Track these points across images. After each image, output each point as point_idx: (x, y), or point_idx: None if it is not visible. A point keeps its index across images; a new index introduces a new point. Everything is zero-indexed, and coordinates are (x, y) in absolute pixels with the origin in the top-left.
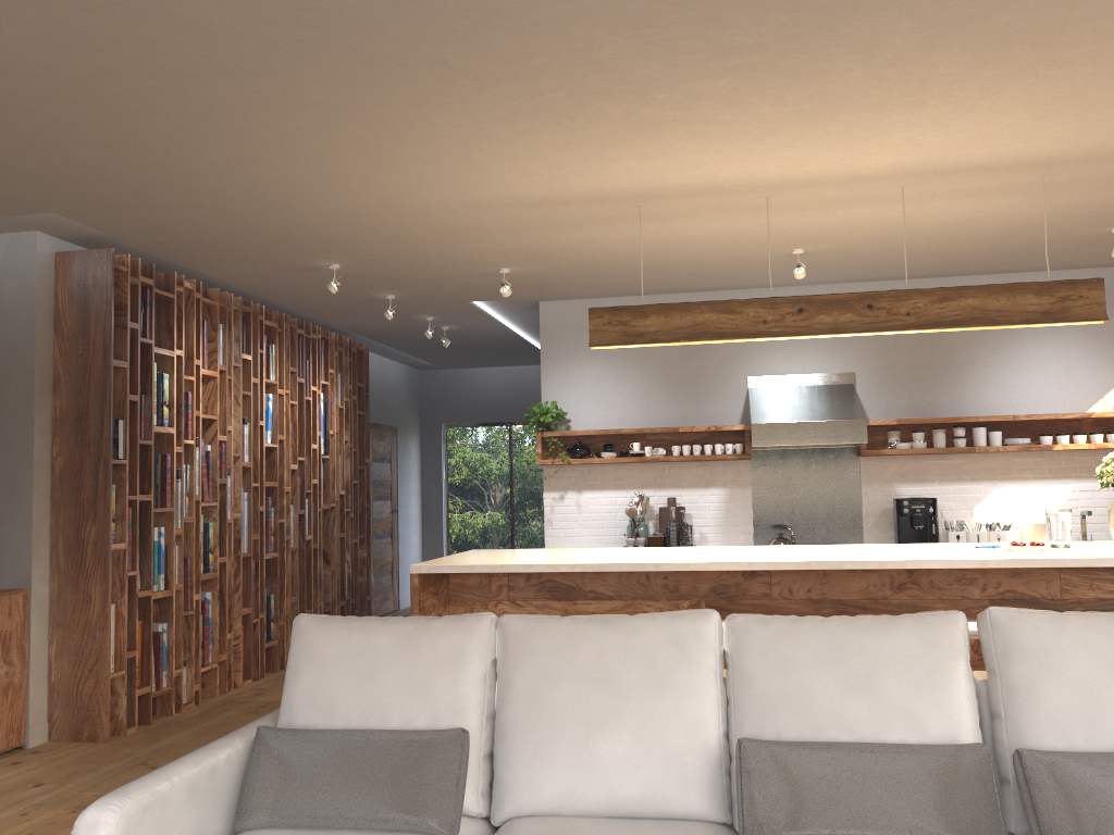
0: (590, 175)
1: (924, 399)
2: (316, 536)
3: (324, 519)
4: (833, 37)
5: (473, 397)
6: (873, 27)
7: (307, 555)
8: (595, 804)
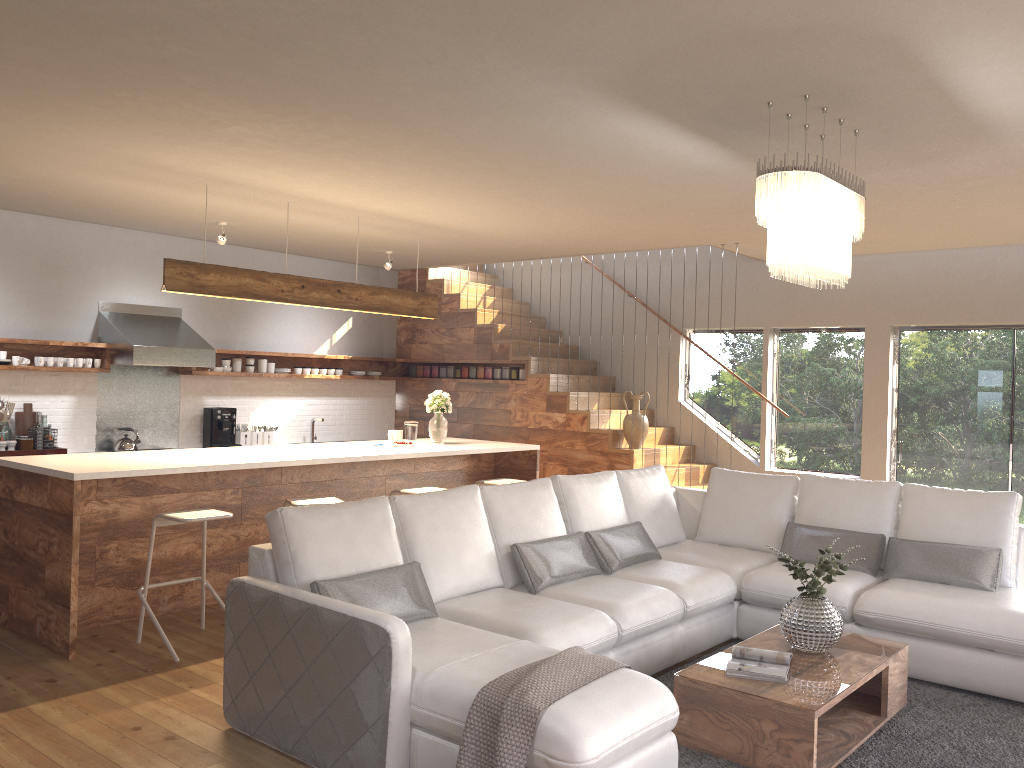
0: (230, 168)
1: (225, 335)
2: None
3: None
4: (484, 175)
5: None
6: (502, 178)
7: None
8: (467, 588)
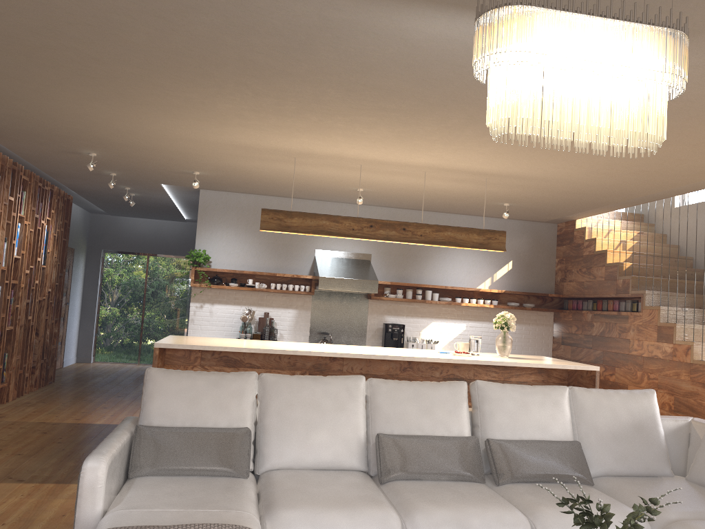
0: (280, 140)
1: (403, 272)
2: (33, 317)
3: (37, 306)
4: (430, 113)
5: (126, 235)
6: (448, 114)
7: (26, 329)
8: (310, 463)
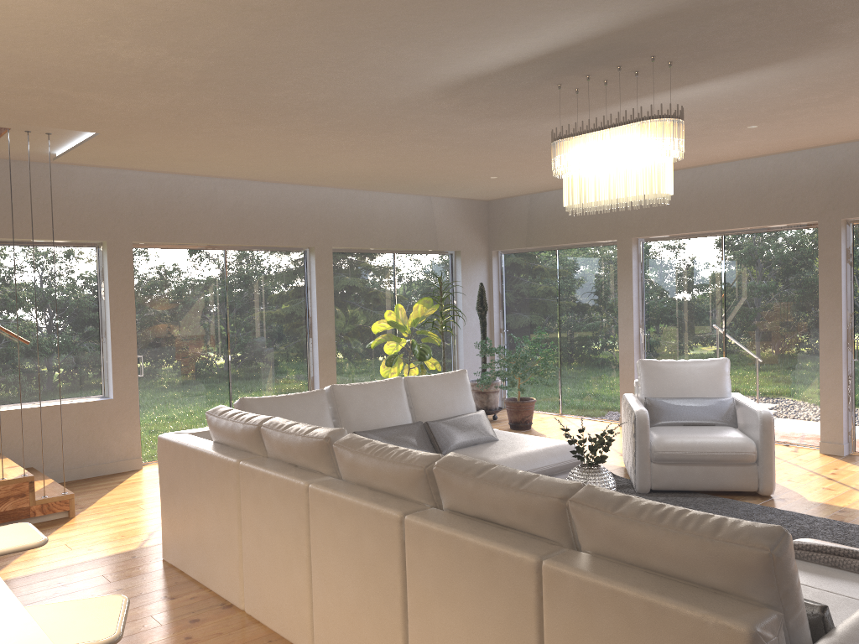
0: None
1: None
2: None
3: None
4: None
5: None
6: None
7: None
8: None
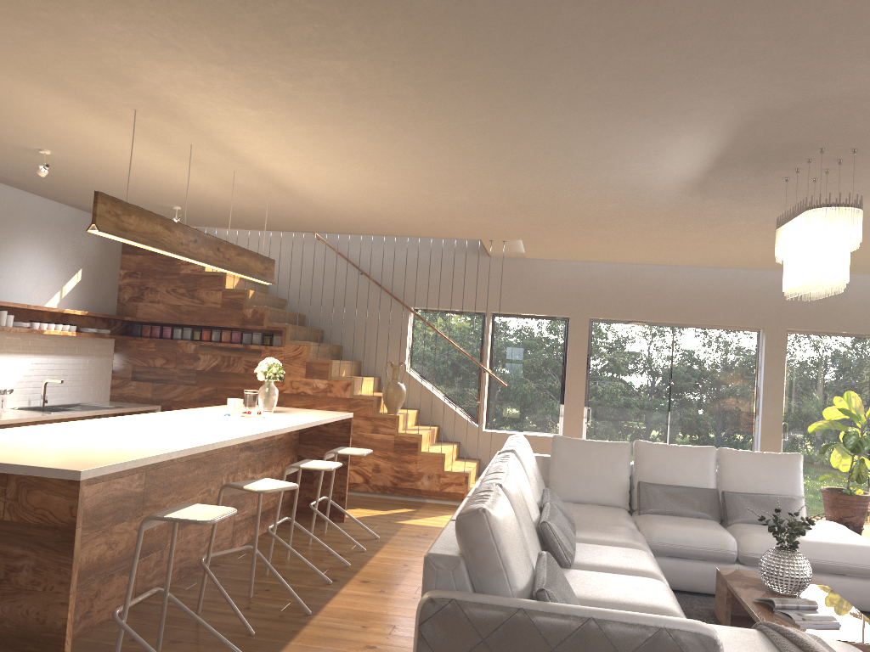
0: (215, 100)
1: None
2: None
3: None
4: (464, 158)
5: None
6: (472, 163)
7: None
8: None
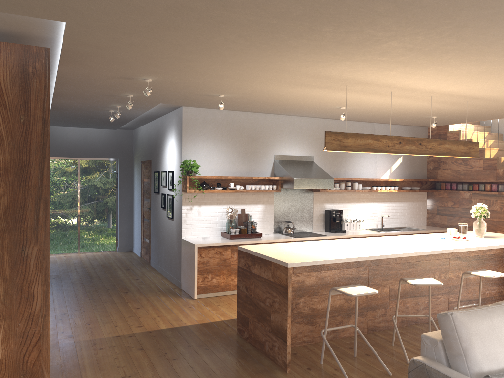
0: (368, 73)
1: (335, 169)
2: None
3: None
4: None
5: (57, 142)
6: None
7: None
8: None
